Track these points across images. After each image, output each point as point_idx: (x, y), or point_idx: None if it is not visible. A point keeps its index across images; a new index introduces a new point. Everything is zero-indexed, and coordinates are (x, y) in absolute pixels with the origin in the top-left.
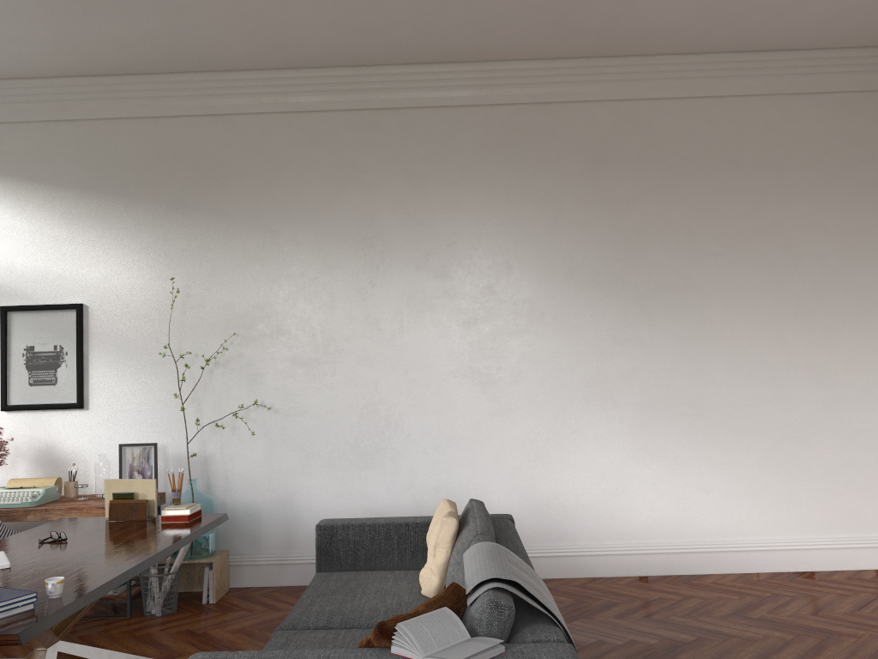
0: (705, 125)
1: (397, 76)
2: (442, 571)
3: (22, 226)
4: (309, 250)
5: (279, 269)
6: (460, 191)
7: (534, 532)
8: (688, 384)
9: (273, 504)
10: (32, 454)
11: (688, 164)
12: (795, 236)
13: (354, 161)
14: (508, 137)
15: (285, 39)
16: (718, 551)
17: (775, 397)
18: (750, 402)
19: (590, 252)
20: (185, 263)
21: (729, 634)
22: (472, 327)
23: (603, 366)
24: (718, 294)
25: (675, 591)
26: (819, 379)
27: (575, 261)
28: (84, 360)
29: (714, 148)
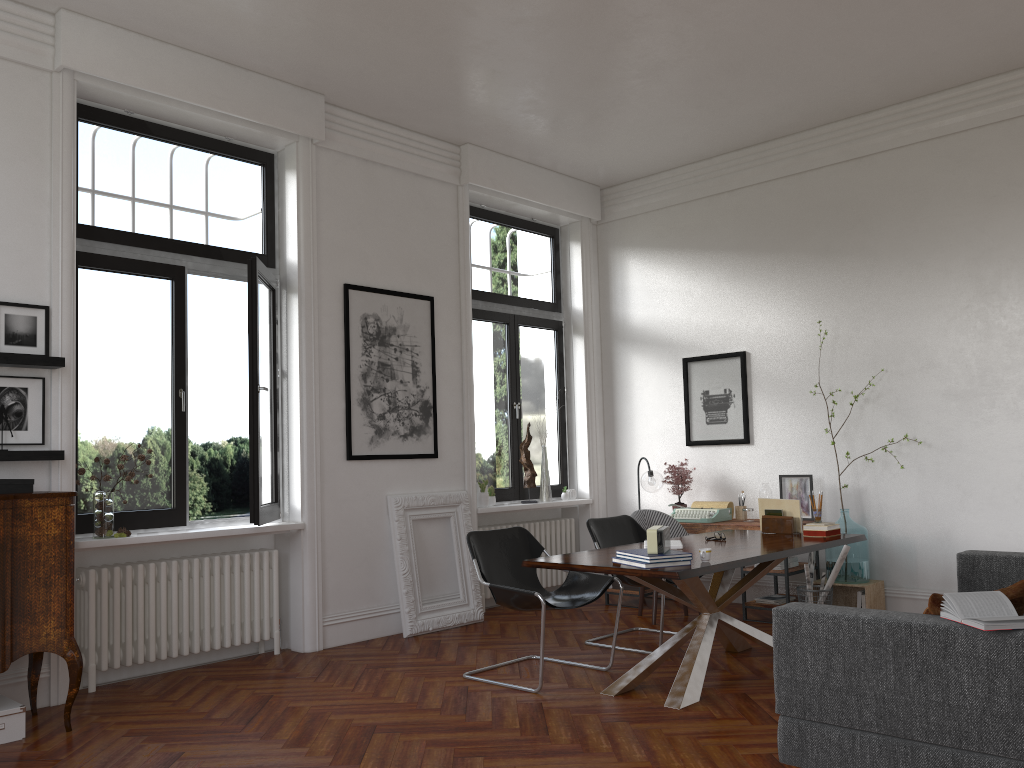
0: None
1: None
2: None
3: (695, 289)
4: (959, 278)
5: (927, 301)
6: None
7: None
8: None
9: (929, 539)
10: (710, 482)
11: None
12: None
13: (1008, 176)
14: None
15: (917, 71)
16: None
17: None
18: None
19: None
20: (832, 306)
21: None
22: None
23: None
24: None
25: None
26: None
27: None
28: (748, 401)
29: None
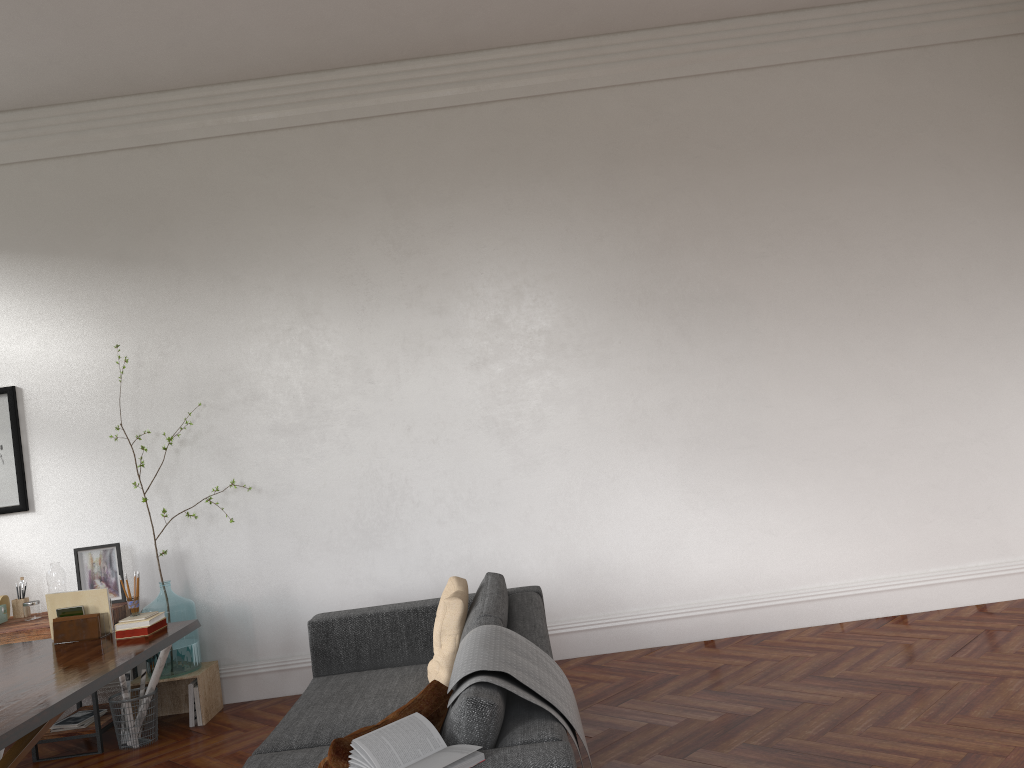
0: (733, 105)
1: (364, 80)
2: (450, 663)
3: None
4: (280, 296)
5: (246, 322)
6: (451, 210)
7: (577, 602)
8: (740, 411)
9: (267, 600)
10: None
11: (718, 152)
12: (849, 225)
13: (323, 186)
14: (503, 140)
15: (221, 46)
16: (793, 602)
17: (843, 416)
18: (815, 424)
19: (612, 267)
20: (133, 326)
21: (801, 700)
22: (482, 369)
23: (639, 400)
24: (766, 302)
25: (743, 655)
26: (892, 390)
27: (596, 279)
28: (24, 453)
29: (746, 130)
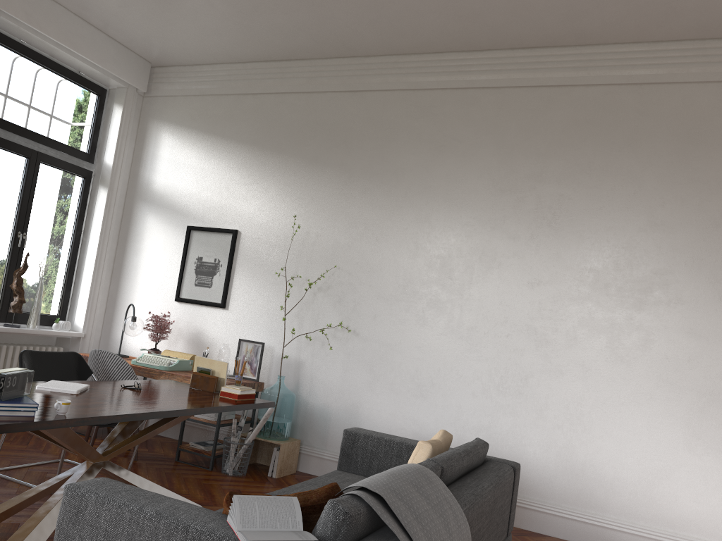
0: None
1: (502, 59)
2: None
3: (210, 170)
4: (405, 204)
5: (379, 218)
6: (543, 163)
7: (565, 493)
8: None
9: (342, 411)
10: (188, 336)
11: None
12: None
13: (454, 132)
14: (599, 115)
15: (404, 26)
16: None
17: None
18: None
19: (667, 230)
20: (311, 207)
21: None
22: (535, 288)
23: (663, 345)
24: None
25: None
26: None
27: (649, 237)
28: (231, 272)
29: None
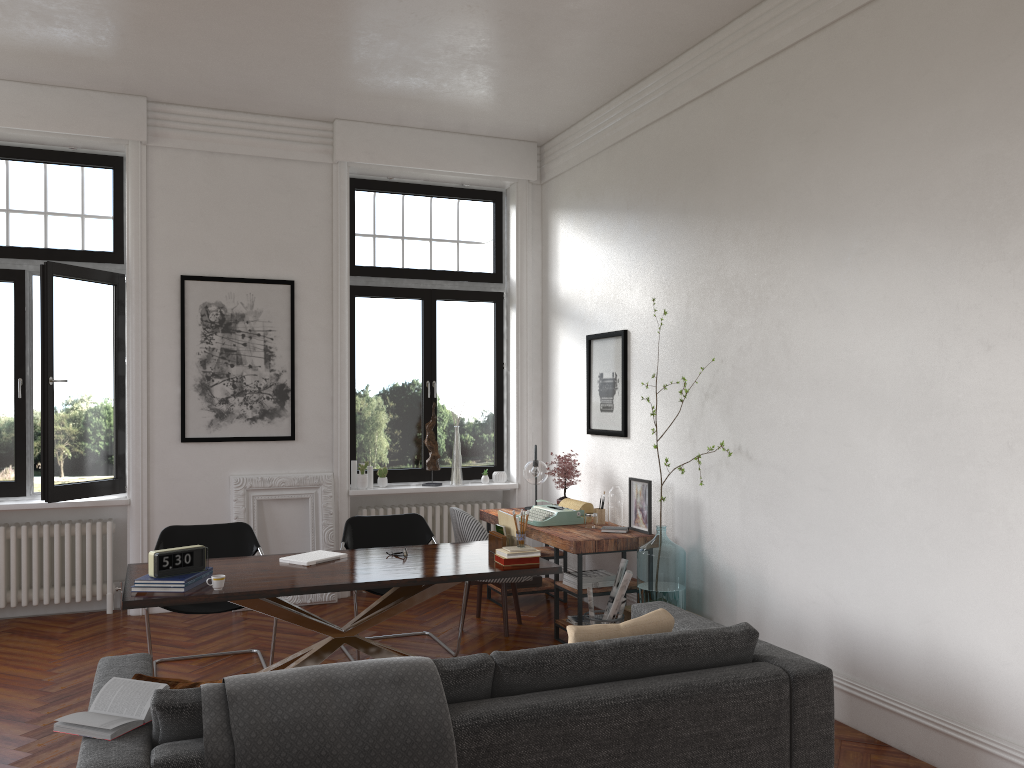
0: None
1: None
2: None
3: (598, 257)
4: (781, 243)
5: (755, 273)
6: (955, 107)
7: None
8: None
9: (746, 574)
10: (602, 477)
11: None
12: None
13: (826, 104)
14: None
15: None
16: None
17: None
18: None
19: None
20: (686, 278)
21: None
22: (967, 343)
23: None
24: None
25: None
26: None
27: None
28: (627, 388)
29: None
